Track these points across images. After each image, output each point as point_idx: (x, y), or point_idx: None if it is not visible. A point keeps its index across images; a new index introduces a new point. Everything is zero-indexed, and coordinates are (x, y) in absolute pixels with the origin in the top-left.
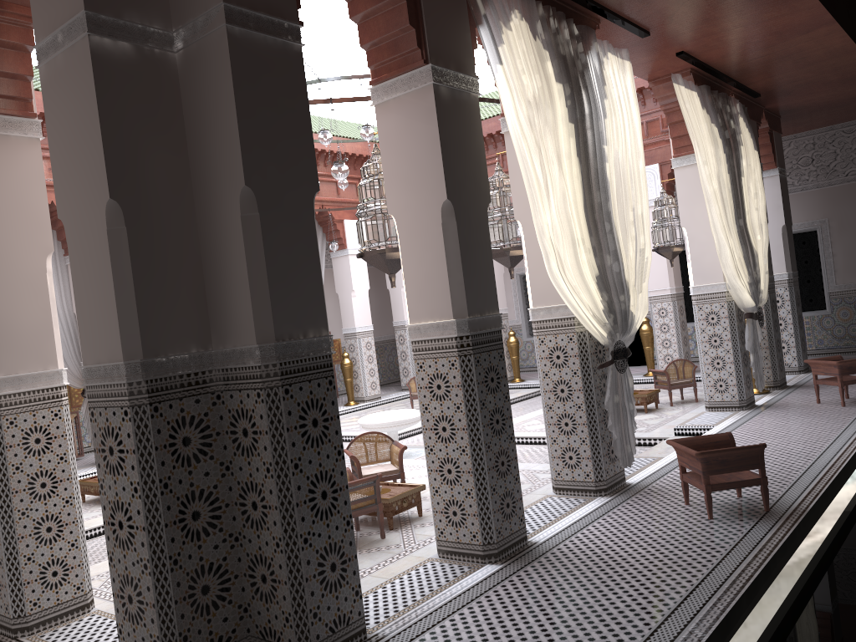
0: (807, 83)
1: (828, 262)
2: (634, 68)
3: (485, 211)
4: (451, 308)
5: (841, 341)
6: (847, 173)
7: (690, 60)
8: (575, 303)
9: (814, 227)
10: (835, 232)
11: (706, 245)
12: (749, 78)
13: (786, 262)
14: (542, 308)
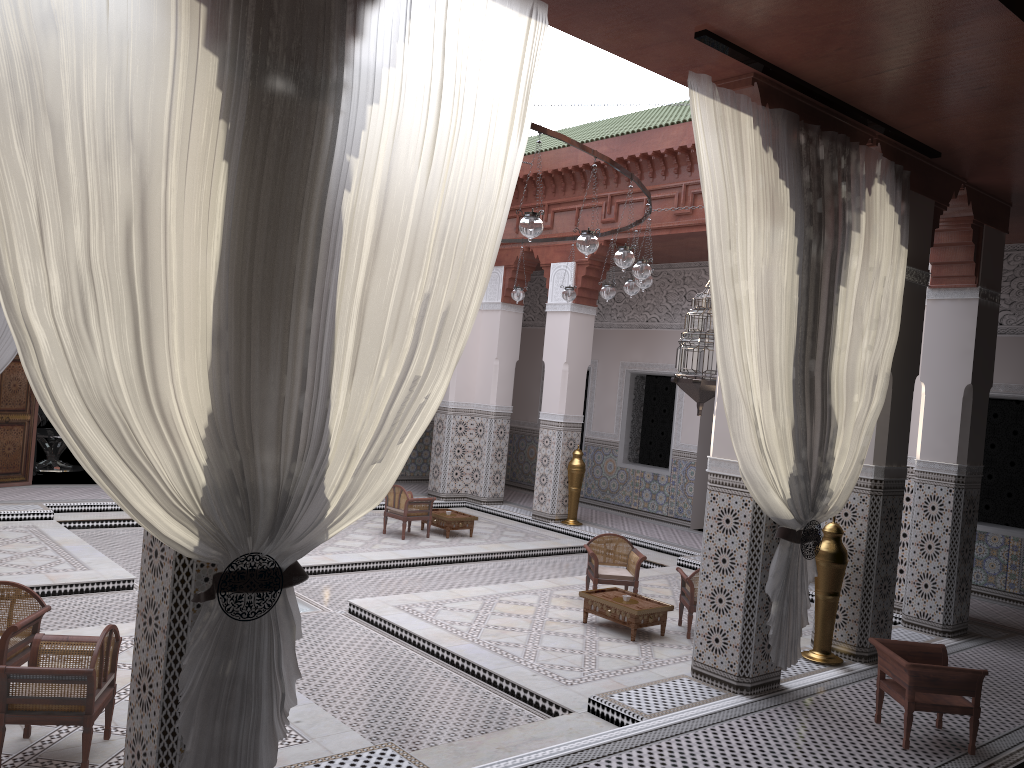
0: None
1: None
2: (636, 54)
3: None
4: None
5: None
6: None
7: (734, 53)
8: (88, 462)
9: None
10: None
11: None
12: (895, 114)
13: (960, 446)
14: None
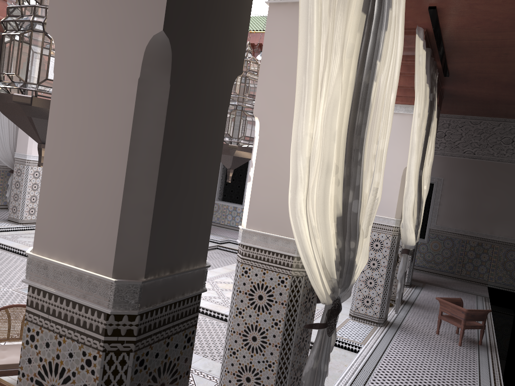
0: (486, 77)
1: (435, 208)
2: None
3: (229, 85)
4: (114, 256)
5: (428, 263)
6: (465, 151)
7: (435, 19)
8: (312, 254)
9: (433, 181)
10: (445, 189)
11: (389, 183)
12: (456, 57)
13: None
14: (257, 232)
